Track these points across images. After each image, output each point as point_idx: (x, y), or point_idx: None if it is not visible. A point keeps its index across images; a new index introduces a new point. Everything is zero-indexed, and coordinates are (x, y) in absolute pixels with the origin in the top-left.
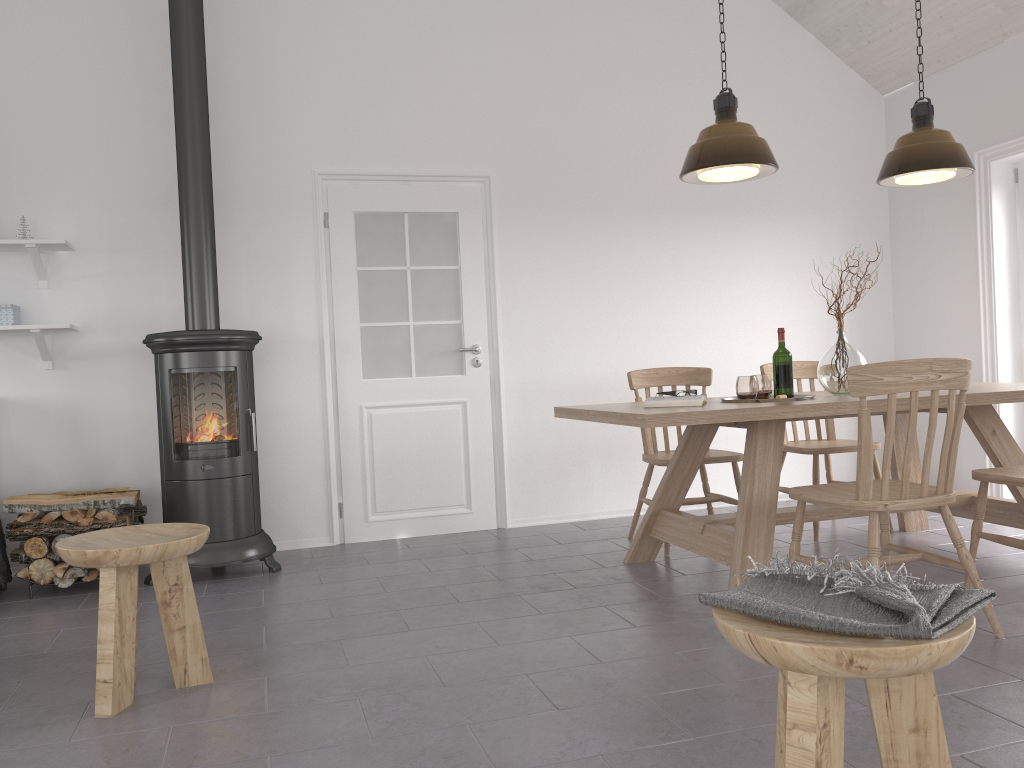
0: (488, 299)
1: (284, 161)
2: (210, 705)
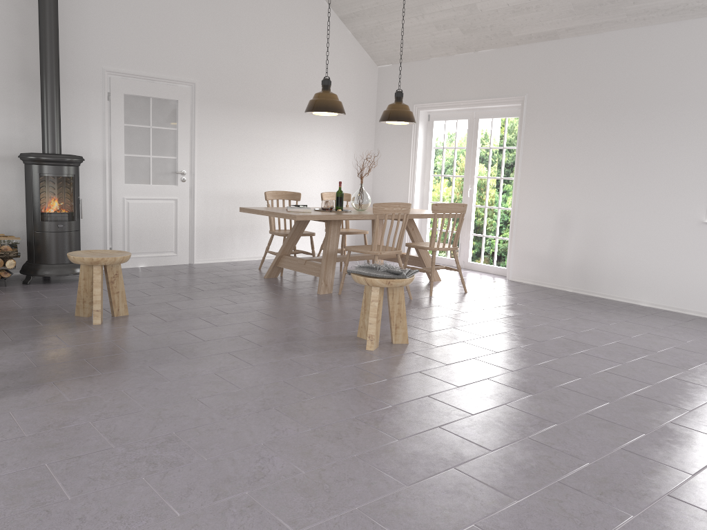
0: (190, 147)
1: (87, 61)
2: (139, 320)
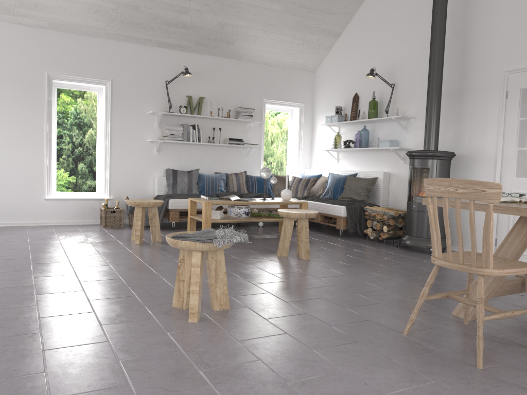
0: None
1: (490, 68)
2: (288, 261)
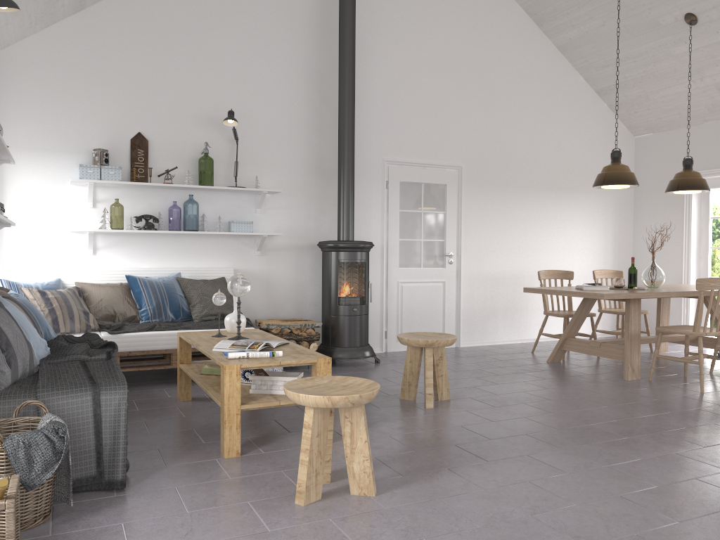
0: (457, 229)
1: (370, 153)
2: (466, 405)
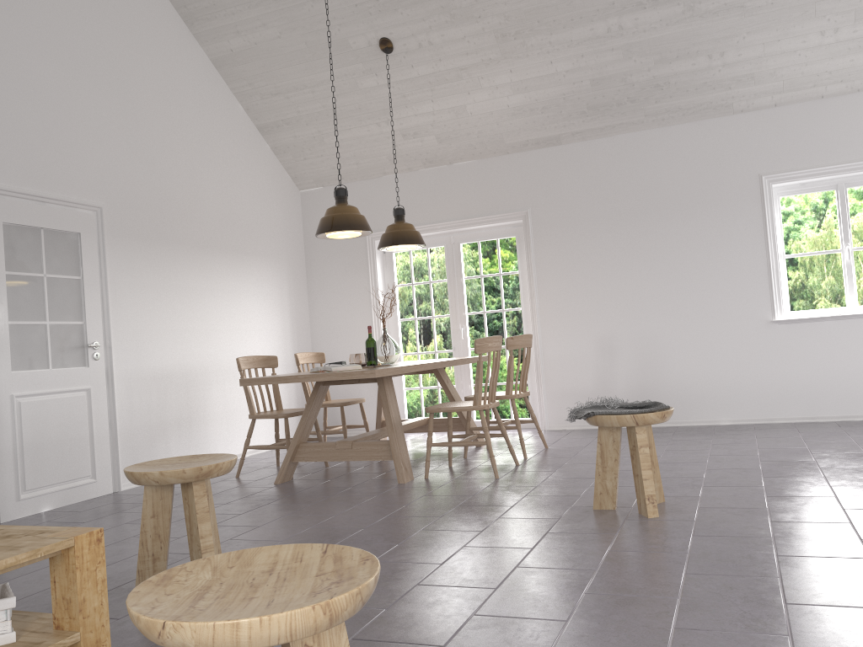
0: (101, 305)
1: None
2: None
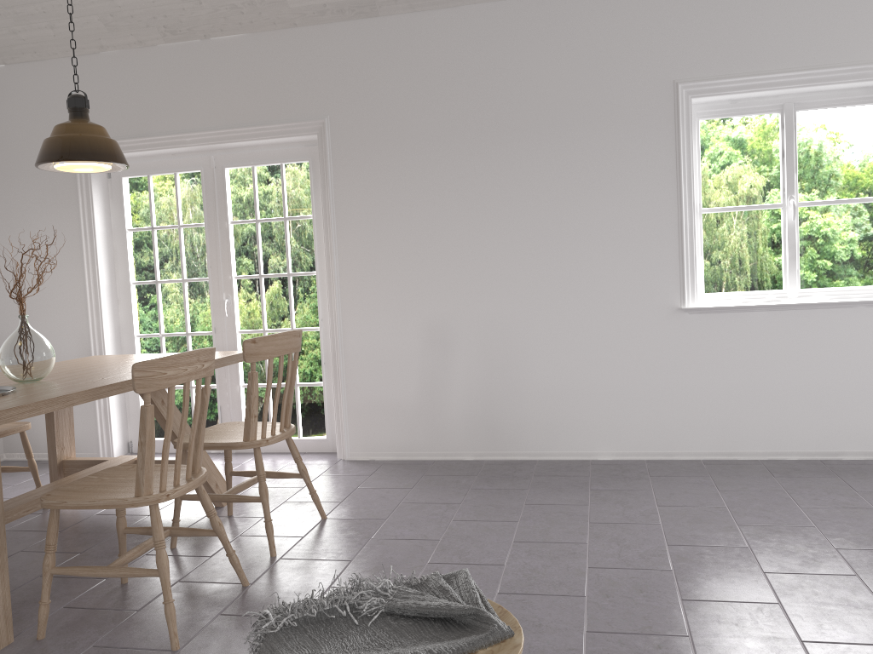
0: None
1: None
2: None
